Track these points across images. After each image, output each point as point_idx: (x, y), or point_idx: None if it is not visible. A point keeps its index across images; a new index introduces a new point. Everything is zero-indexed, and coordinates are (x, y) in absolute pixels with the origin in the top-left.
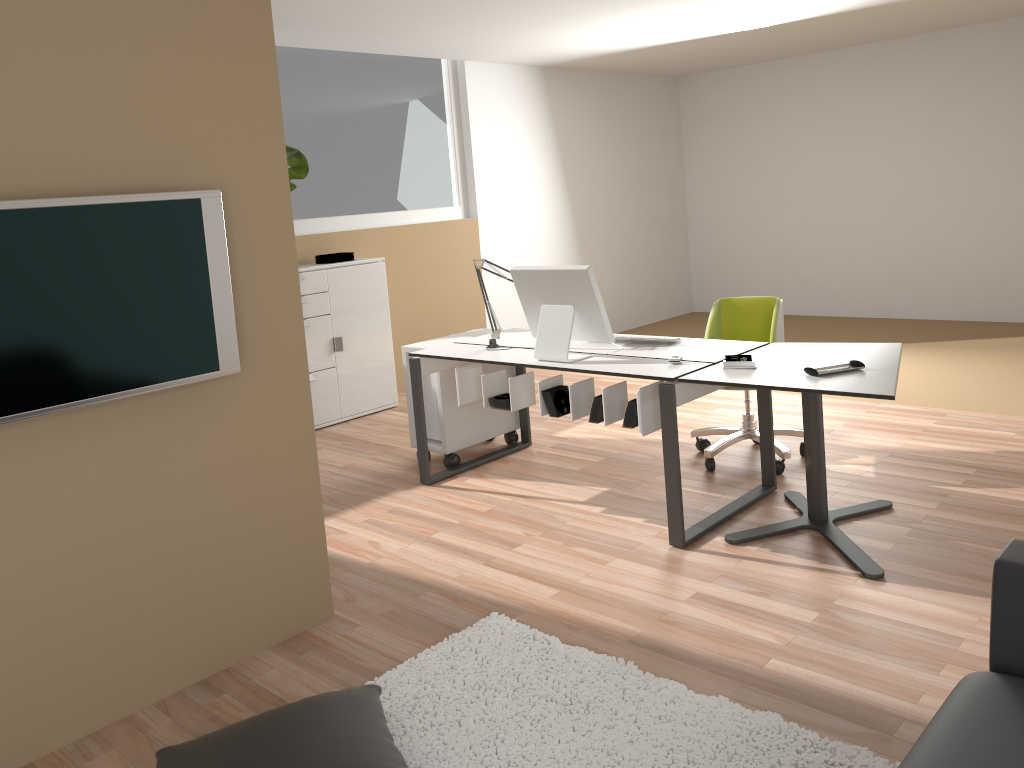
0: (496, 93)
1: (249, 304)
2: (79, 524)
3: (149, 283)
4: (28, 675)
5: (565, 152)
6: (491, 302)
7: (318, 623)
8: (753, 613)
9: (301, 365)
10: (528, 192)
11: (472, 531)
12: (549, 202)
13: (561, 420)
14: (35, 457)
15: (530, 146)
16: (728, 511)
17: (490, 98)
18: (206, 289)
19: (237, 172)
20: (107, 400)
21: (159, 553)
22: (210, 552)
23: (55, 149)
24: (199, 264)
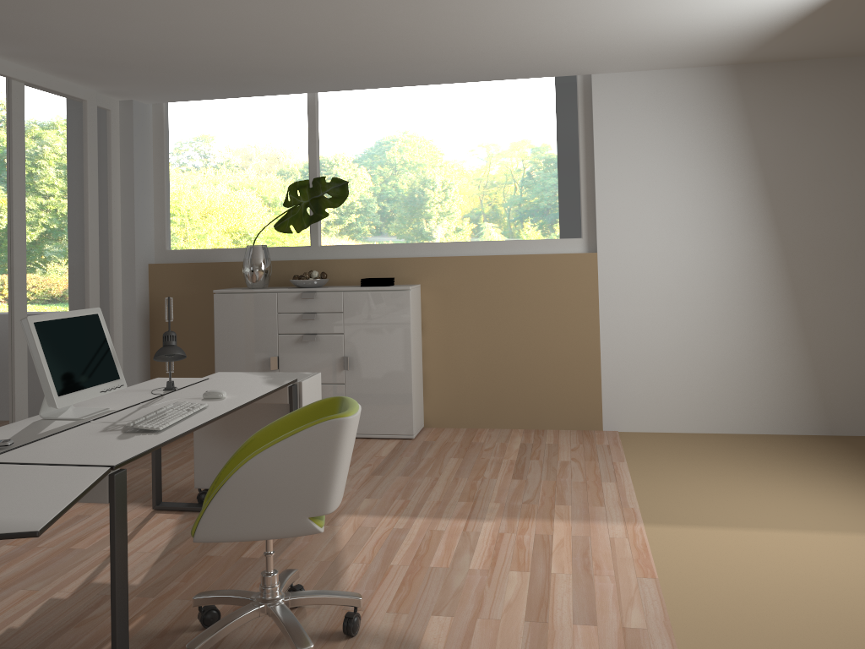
0: (642, 106)
1: None
2: None
3: None
4: None
5: (772, 173)
6: (612, 354)
7: None
8: None
9: None
10: (691, 225)
11: (10, 557)
12: (732, 238)
13: (404, 505)
14: None
15: (700, 167)
16: None
17: (631, 113)
18: None
19: None
20: None
21: None
22: None
23: None
24: None
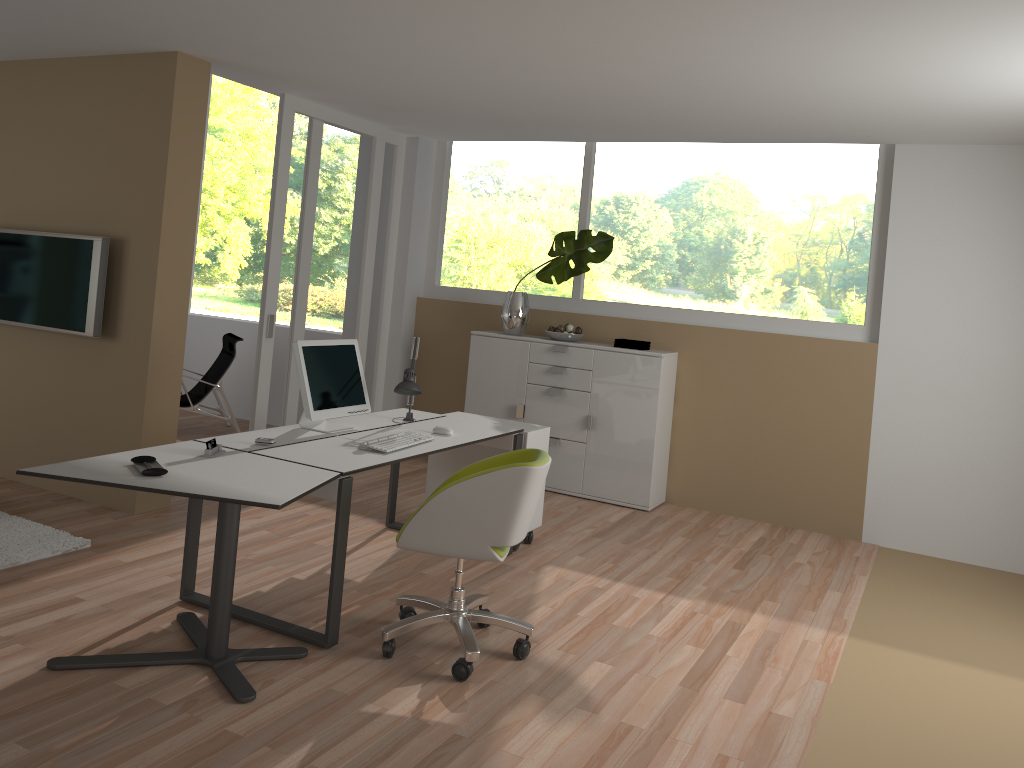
0: (952, 185)
1: (129, 305)
2: (51, 387)
3: (68, 279)
4: (26, 443)
5: None
6: (882, 458)
7: (126, 511)
8: (27, 614)
9: (146, 350)
10: (995, 326)
11: (266, 540)
12: None
13: (611, 569)
14: (44, 348)
15: (1015, 261)
16: (252, 616)
17: (937, 191)
18: (87, 288)
19: (137, 230)
20: (45, 329)
21: (72, 419)
22: (89, 433)
23: (74, 211)
24: (87, 274)
